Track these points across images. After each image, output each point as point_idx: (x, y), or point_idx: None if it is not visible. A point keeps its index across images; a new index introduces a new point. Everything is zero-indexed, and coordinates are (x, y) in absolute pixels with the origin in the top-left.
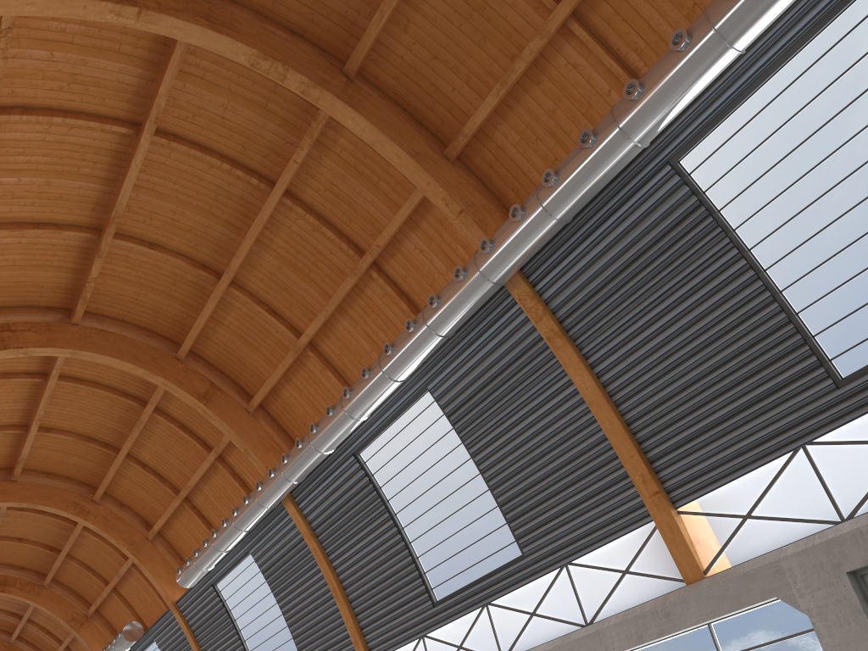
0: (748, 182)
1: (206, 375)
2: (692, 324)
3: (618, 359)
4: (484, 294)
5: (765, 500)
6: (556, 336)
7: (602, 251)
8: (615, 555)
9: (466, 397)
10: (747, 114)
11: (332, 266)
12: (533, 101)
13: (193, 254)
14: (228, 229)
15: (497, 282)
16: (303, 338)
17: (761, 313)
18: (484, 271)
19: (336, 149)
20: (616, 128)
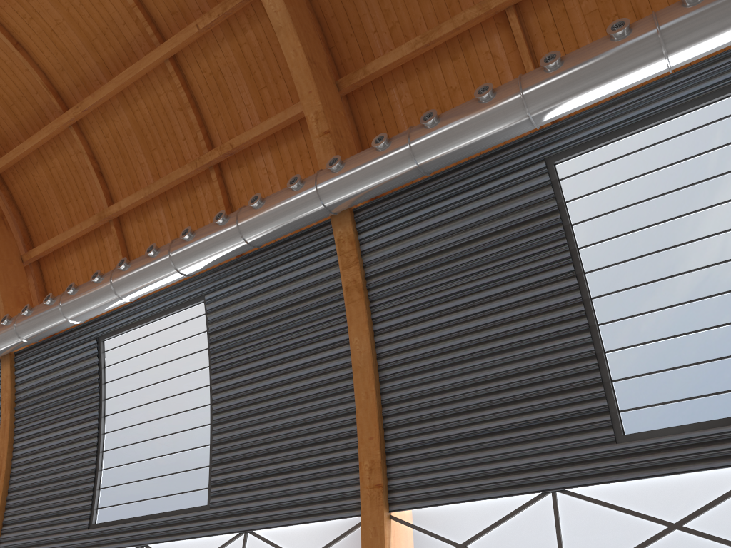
0: (612, 208)
1: (3, 209)
2: (495, 325)
3: (405, 336)
4: (308, 213)
5: (488, 536)
6: (355, 289)
7: (441, 223)
8: (302, 540)
9: (237, 320)
10: (640, 143)
11: (179, 153)
12: (441, 73)
13: (54, 78)
14: (101, 69)
15: (326, 206)
16: (113, 207)
17: (570, 338)
18: (320, 188)
19: (241, 39)
20: (518, 91)
